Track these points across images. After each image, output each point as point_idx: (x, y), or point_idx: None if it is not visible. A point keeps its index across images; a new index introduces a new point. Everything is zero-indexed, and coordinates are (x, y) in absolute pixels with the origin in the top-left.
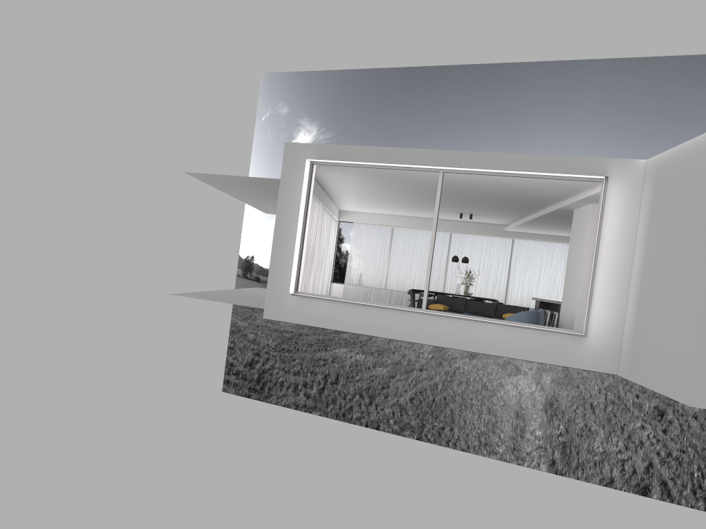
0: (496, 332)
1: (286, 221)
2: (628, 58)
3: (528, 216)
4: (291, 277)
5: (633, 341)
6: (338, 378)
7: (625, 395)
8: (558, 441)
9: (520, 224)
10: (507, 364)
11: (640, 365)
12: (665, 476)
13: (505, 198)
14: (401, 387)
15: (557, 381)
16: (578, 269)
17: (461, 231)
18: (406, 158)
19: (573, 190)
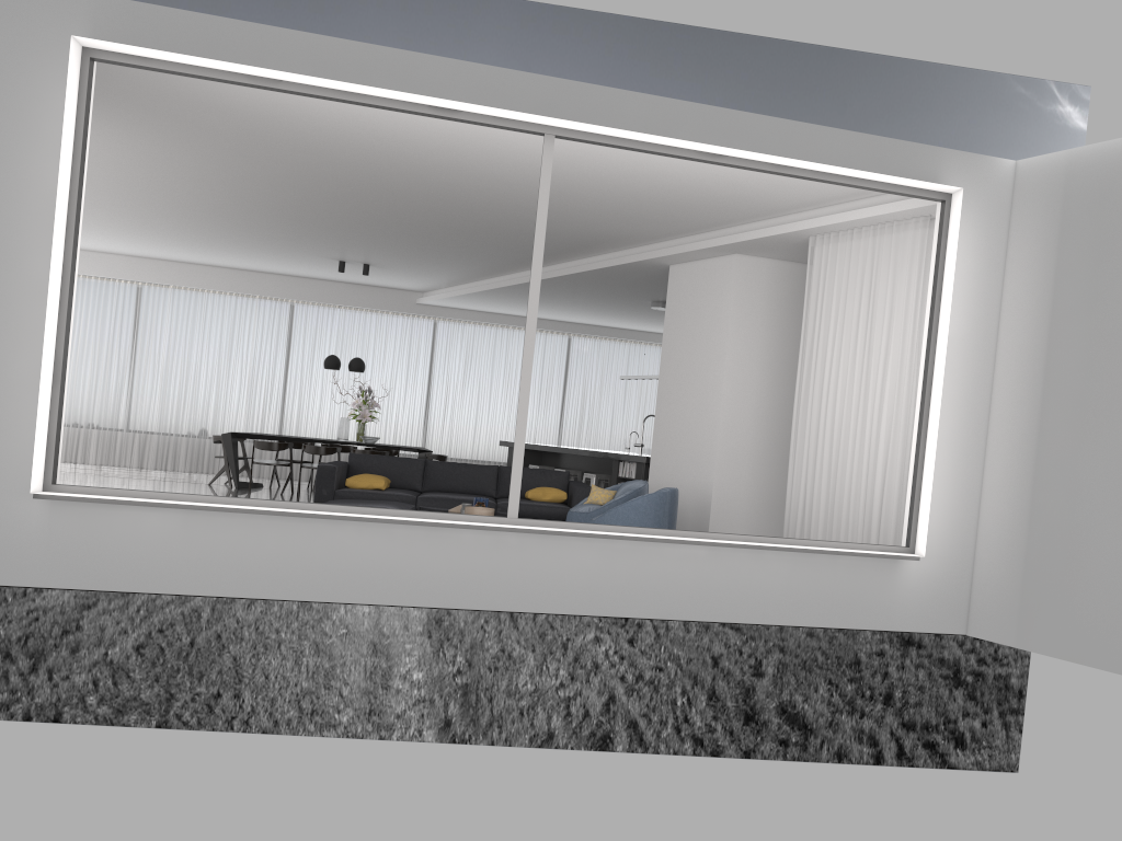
0: (699, 563)
1: None
2: (553, 6)
3: (505, 276)
4: (36, 441)
5: (1028, 563)
6: None
7: None
8: (456, 685)
9: (480, 292)
10: None
11: (1070, 619)
12: (635, 713)
13: (512, 230)
14: (113, 626)
15: None
16: (707, 392)
17: (319, 302)
18: (426, 83)
19: (711, 223)
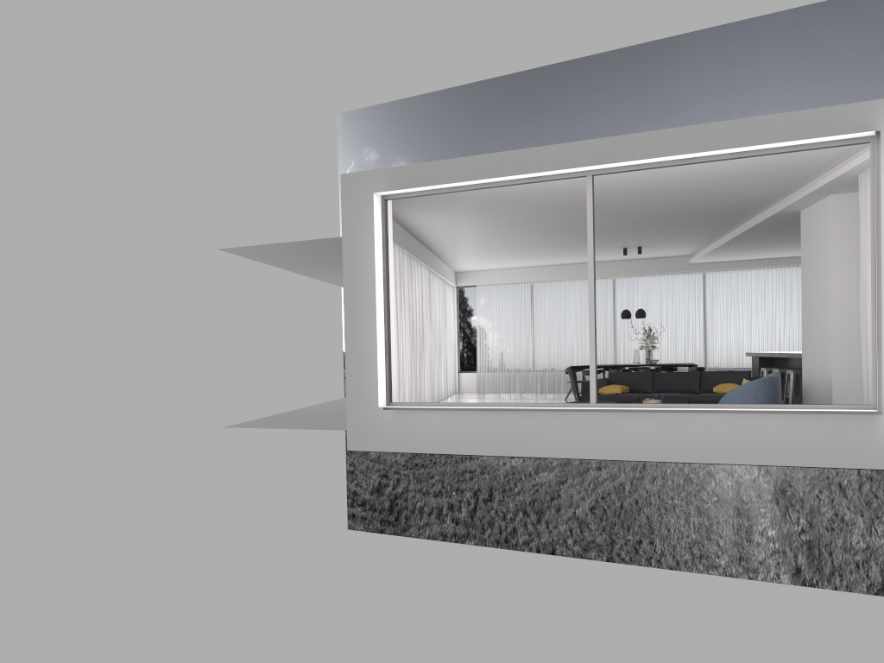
0: (719, 425)
1: (360, 296)
2: (821, 3)
3: (724, 236)
4: (379, 382)
5: None
6: (492, 493)
7: None
8: (801, 541)
9: (714, 250)
10: None
11: None
12: None
13: (689, 211)
14: (576, 494)
15: None
16: (824, 301)
17: (628, 274)
18: (529, 164)
19: (801, 178)
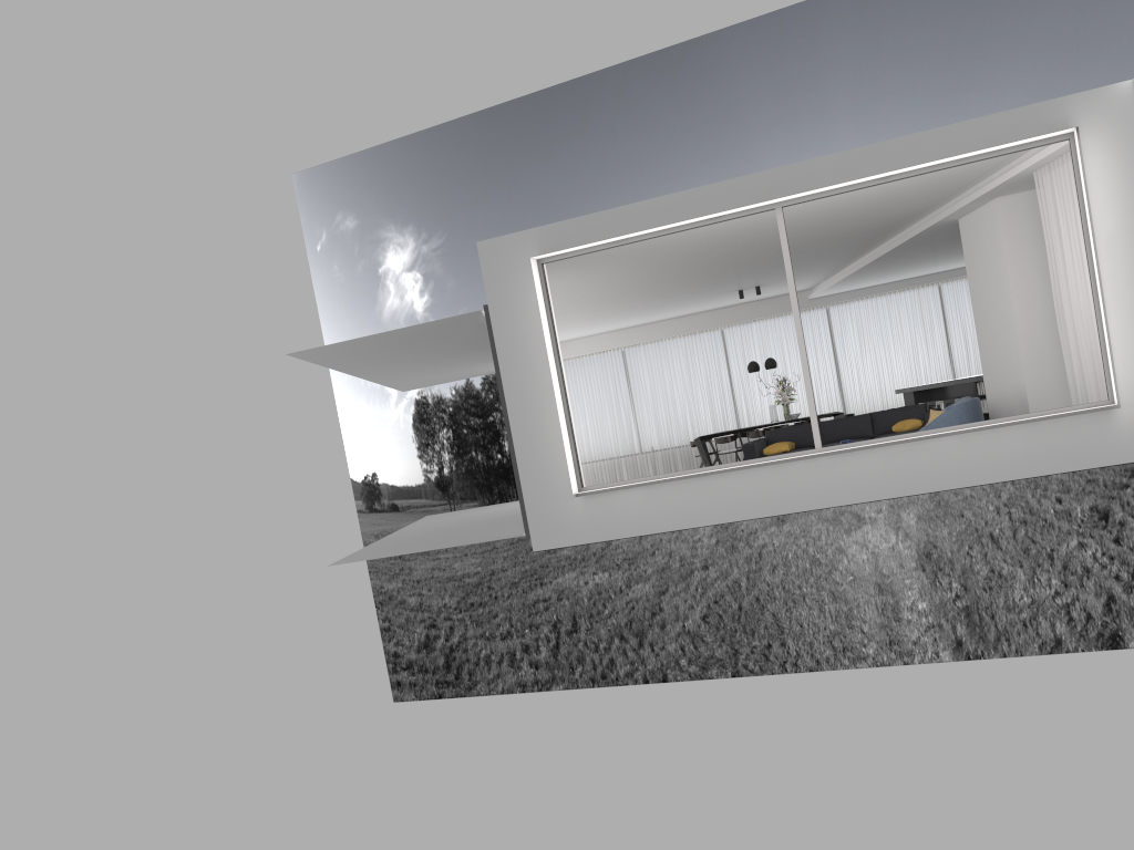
0: (954, 448)
1: (522, 376)
2: None
3: (857, 260)
4: (568, 467)
5: None
6: (576, 622)
7: (1040, 505)
8: (957, 609)
9: (845, 278)
10: (839, 515)
11: None
12: None
13: (832, 236)
14: (682, 604)
15: (927, 517)
16: (1004, 313)
17: (739, 322)
18: (703, 204)
19: (964, 183)
